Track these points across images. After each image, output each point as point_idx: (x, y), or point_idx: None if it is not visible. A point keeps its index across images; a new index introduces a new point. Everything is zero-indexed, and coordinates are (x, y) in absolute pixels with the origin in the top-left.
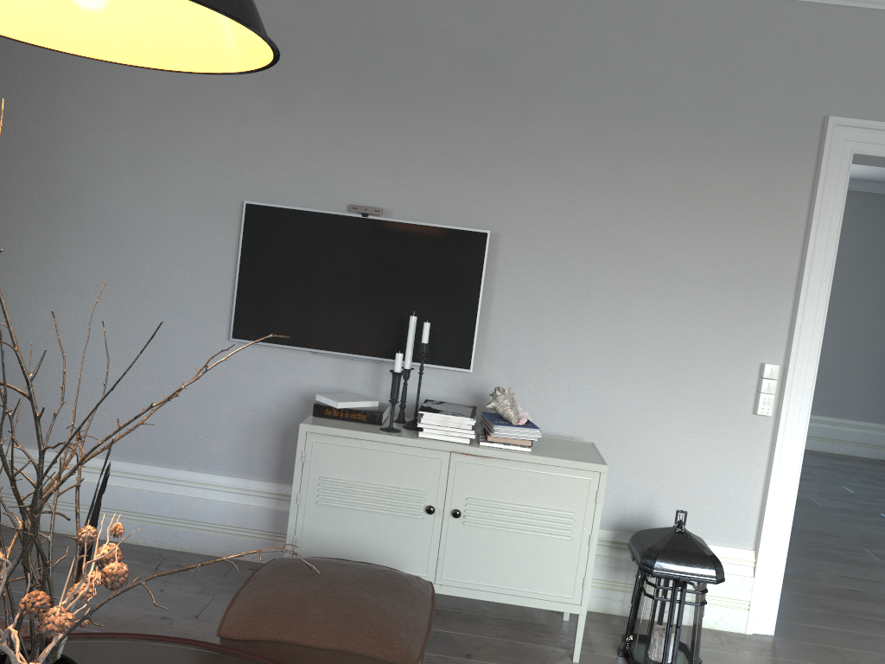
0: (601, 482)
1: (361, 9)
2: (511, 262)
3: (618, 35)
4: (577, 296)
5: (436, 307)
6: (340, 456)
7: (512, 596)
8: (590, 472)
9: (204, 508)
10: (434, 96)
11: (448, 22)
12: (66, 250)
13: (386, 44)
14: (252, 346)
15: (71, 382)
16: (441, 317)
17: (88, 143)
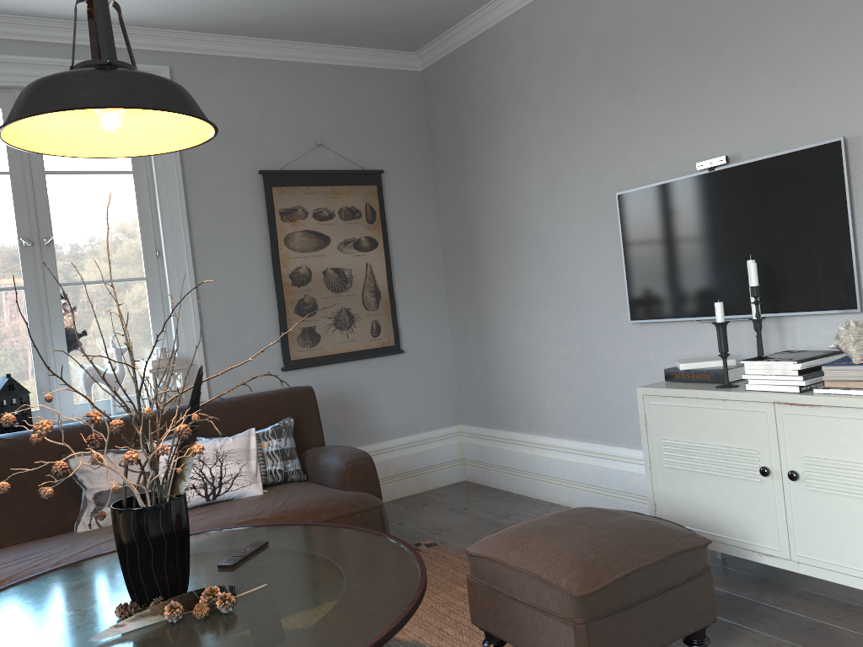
0: None
1: None
2: None
3: None
4: None
5: (801, 244)
6: (674, 417)
7: None
8: None
9: (640, 483)
10: (753, 16)
11: None
12: (523, 274)
13: None
14: (650, 325)
15: (543, 378)
16: (809, 255)
17: (520, 187)
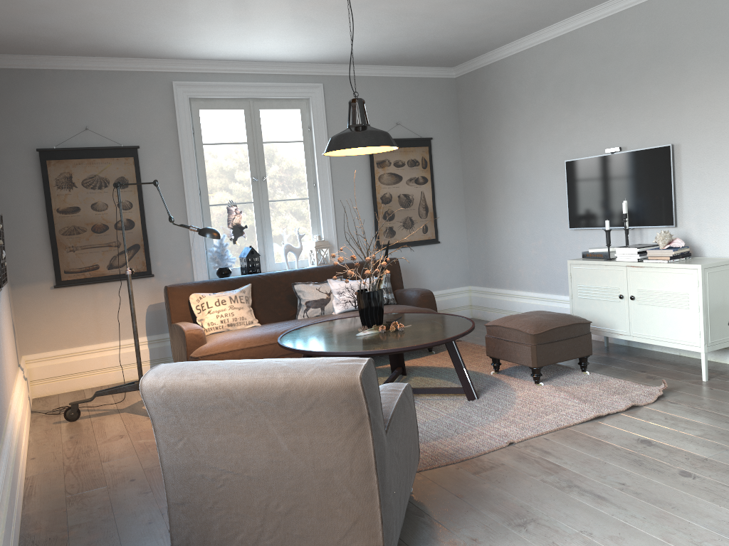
0: (698, 275)
1: (598, 48)
2: (688, 158)
3: (725, 3)
4: (728, 169)
5: (651, 193)
6: (583, 274)
7: (665, 342)
8: (692, 269)
9: (570, 313)
10: (635, 79)
11: (636, 37)
12: (511, 200)
13: (611, 61)
14: (579, 230)
15: (520, 259)
16: (654, 199)
17: (512, 152)
